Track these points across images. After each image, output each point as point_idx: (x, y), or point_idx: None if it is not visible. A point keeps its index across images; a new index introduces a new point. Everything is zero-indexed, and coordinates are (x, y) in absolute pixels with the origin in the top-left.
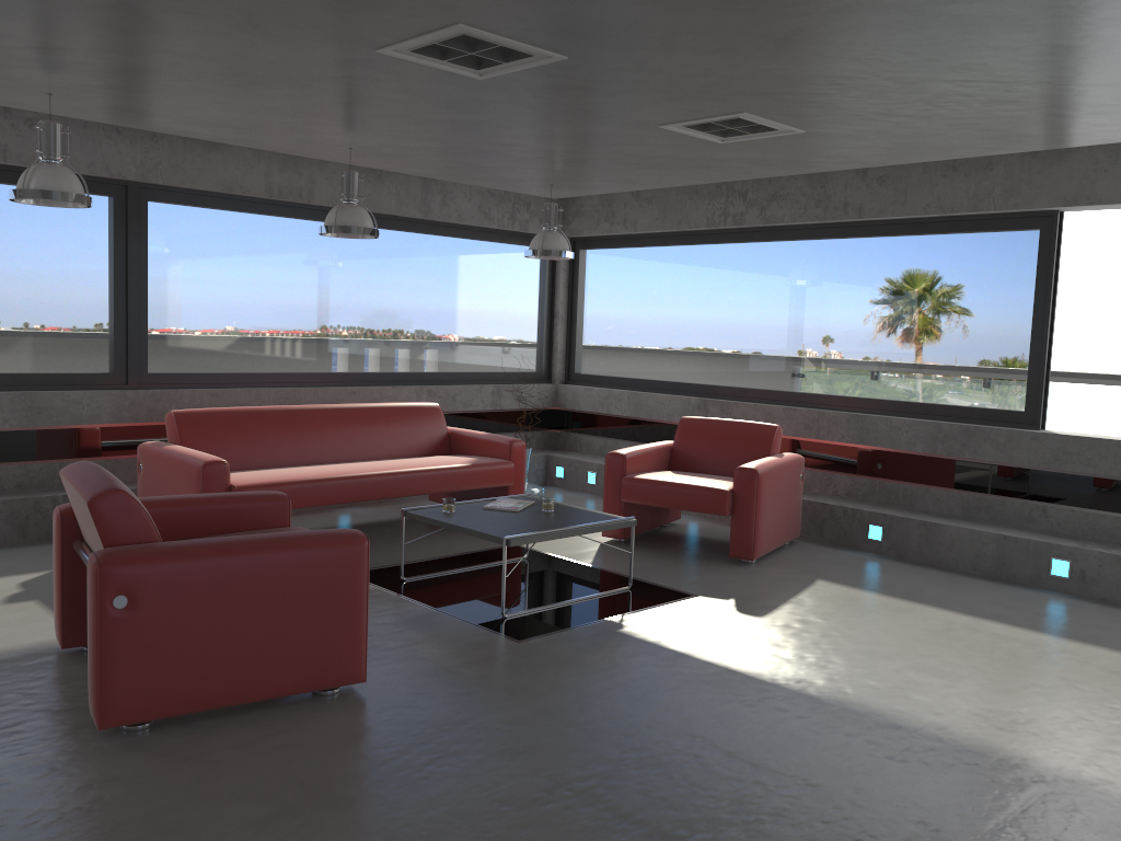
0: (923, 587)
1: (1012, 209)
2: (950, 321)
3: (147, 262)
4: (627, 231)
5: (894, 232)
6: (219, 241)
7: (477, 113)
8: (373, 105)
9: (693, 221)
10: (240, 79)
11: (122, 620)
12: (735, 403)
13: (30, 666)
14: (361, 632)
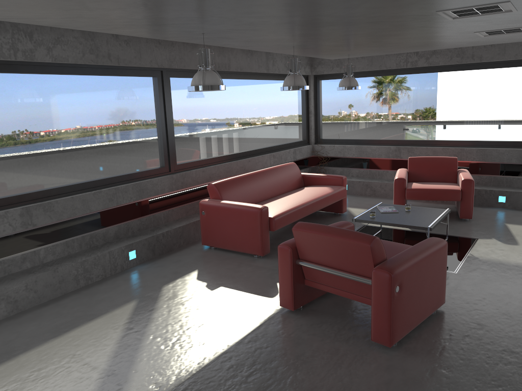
0: None
1: None
2: None
3: (172, 109)
4: None
5: (496, 67)
6: (195, 94)
7: (404, 31)
8: (362, 31)
9: (388, 65)
10: (328, 24)
11: (397, 297)
12: (415, 147)
13: (288, 321)
14: (445, 282)
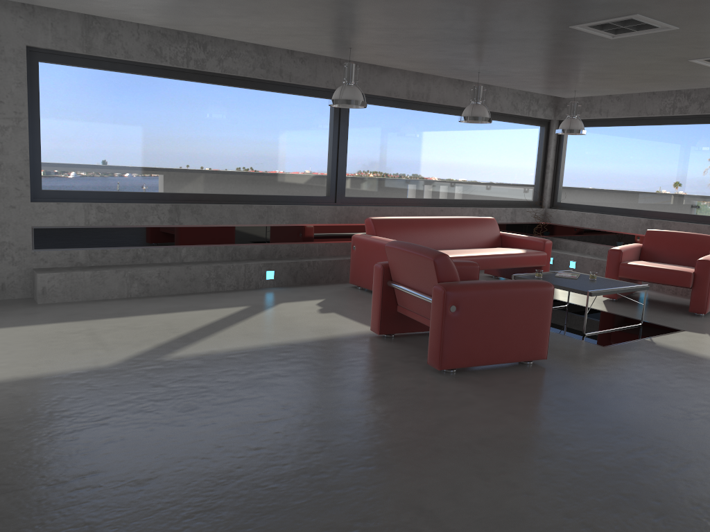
0: None
1: None
2: None
3: (347, 135)
4: (601, 117)
5: None
6: (380, 123)
7: (583, 54)
8: (526, 51)
9: (649, 111)
10: (469, 40)
11: (453, 317)
12: (673, 222)
13: (367, 341)
14: (547, 333)
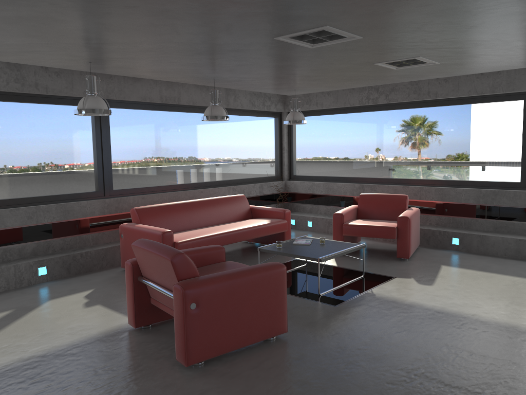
0: (489, 265)
1: (511, 91)
2: (481, 143)
3: (110, 137)
4: (318, 108)
5: (452, 104)
6: (139, 124)
7: (293, 61)
8: (246, 60)
9: (352, 102)
10: (193, 52)
11: (194, 314)
12: (377, 185)
13: (123, 338)
14: (285, 309)
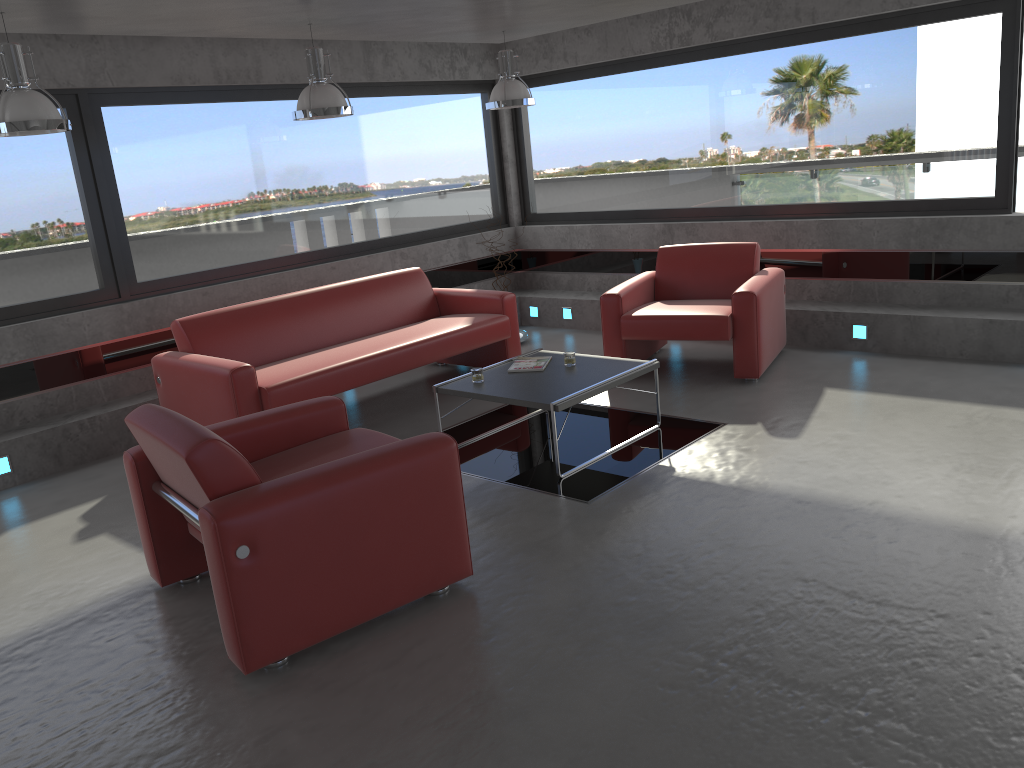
0: (924, 381)
1: None
2: (913, 117)
3: (113, 171)
4: (569, 65)
5: (849, 33)
6: (178, 137)
7: None
8: None
9: (637, 47)
10: None
11: (247, 569)
12: (700, 224)
13: (137, 610)
14: (463, 530)
